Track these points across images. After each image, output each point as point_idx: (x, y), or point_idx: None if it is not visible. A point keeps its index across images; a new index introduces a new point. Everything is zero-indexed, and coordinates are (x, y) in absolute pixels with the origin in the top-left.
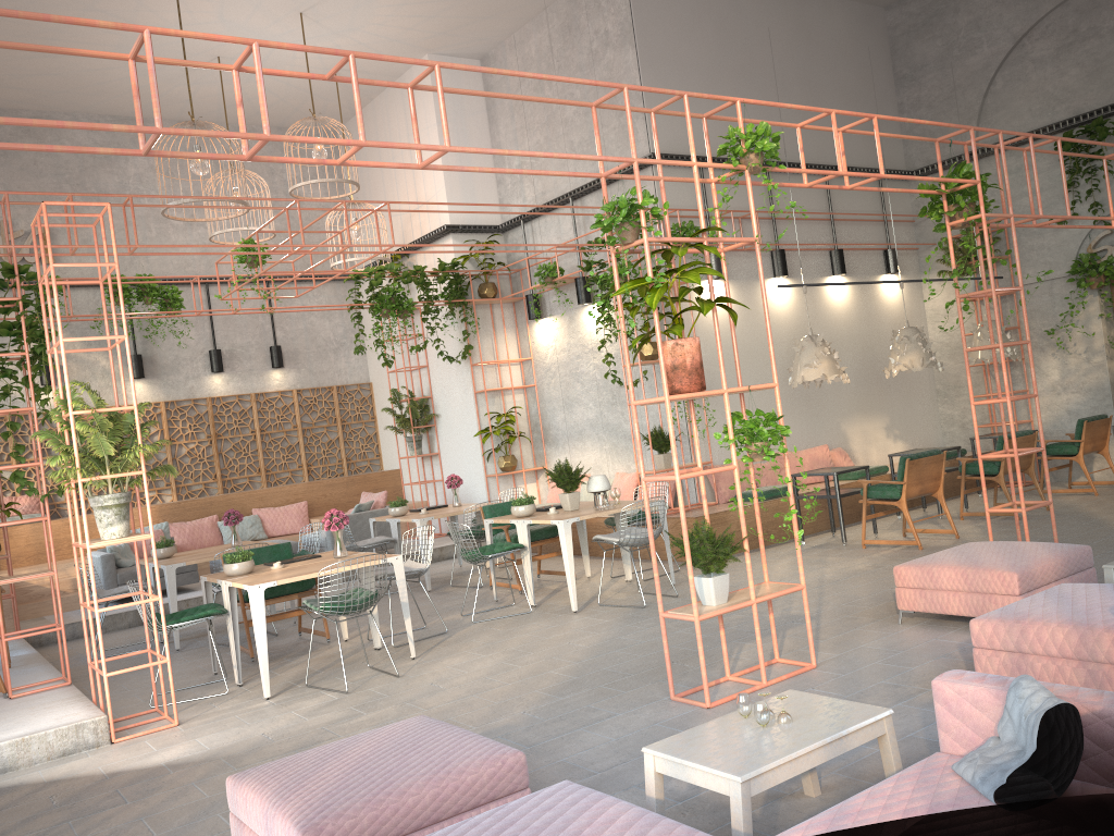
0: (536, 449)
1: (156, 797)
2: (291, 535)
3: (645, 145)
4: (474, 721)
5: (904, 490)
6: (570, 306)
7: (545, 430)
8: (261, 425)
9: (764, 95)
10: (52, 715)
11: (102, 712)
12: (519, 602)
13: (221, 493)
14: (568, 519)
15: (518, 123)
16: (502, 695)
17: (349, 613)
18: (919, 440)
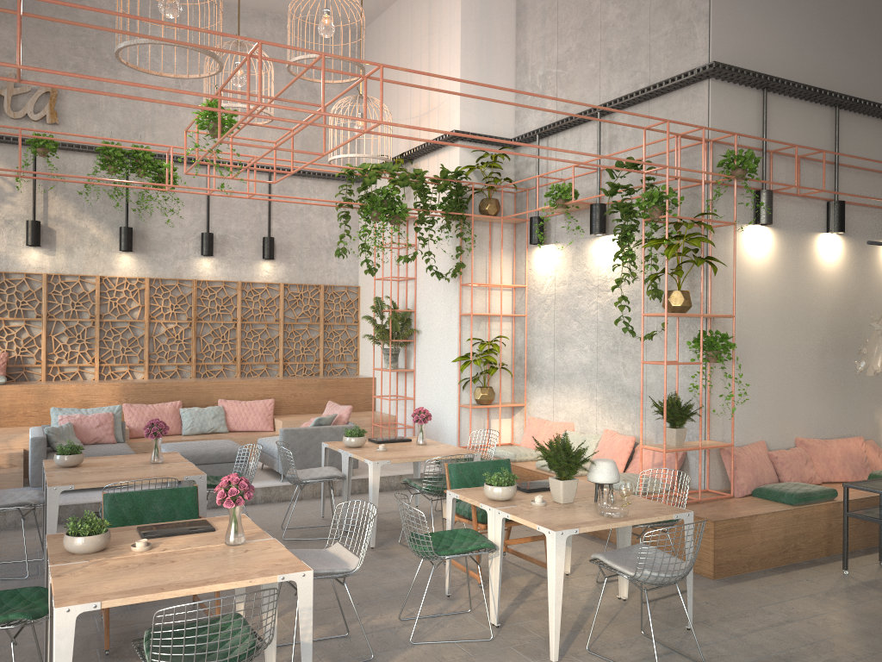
0: (517, 383)
1: None
2: (252, 432)
3: (704, 54)
4: None
5: None
6: (579, 235)
7: (529, 365)
8: (243, 314)
9: (844, 18)
10: None
11: None
12: (477, 606)
13: (193, 377)
14: (563, 531)
15: (549, 29)
16: None
17: None
18: None
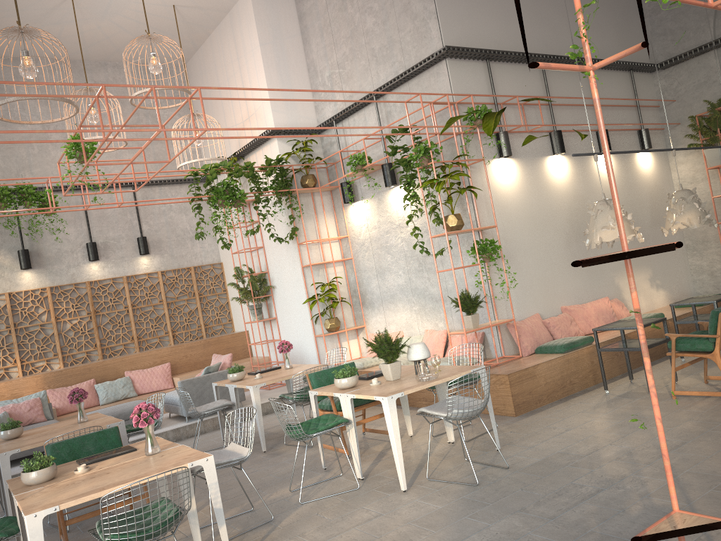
0: (356, 311)
1: None
2: (157, 391)
3: (438, 41)
4: None
5: (718, 343)
6: (378, 189)
7: (362, 295)
8: (133, 301)
9: (535, 0)
10: None
11: None
12: (347, 471)
13: (101, 359)
14: (392, 395)
15: (327, 40)
16: None
17: None
18: (676, 287)
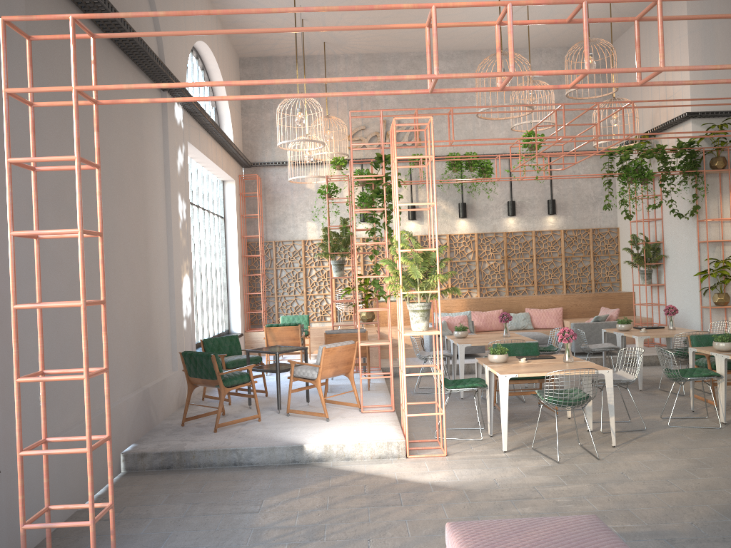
0: None
1: (418, 507)
2: (549, 329)
3: None
4: (647, 518)
5: None
6: None
7: None
8: (537, 252)
9: None
10: (377, 431)
11: (403, 437)
12: (712, 416)
13: (507, 295)
14: None
15: None
16: (676, 500)
17: (565, 407)
18: None
